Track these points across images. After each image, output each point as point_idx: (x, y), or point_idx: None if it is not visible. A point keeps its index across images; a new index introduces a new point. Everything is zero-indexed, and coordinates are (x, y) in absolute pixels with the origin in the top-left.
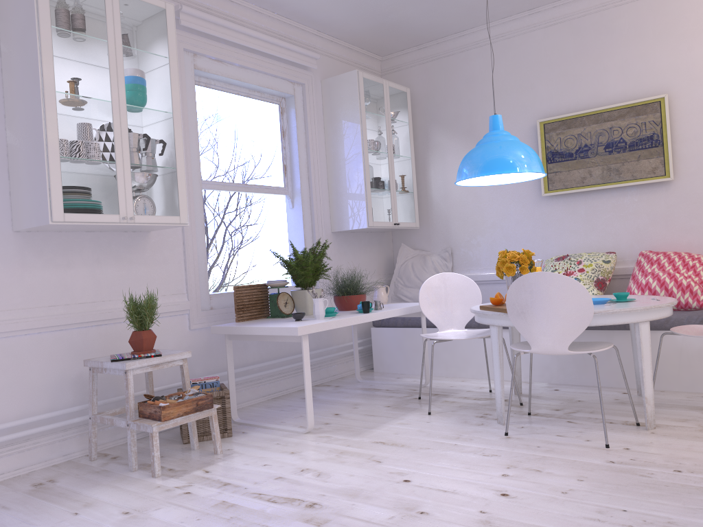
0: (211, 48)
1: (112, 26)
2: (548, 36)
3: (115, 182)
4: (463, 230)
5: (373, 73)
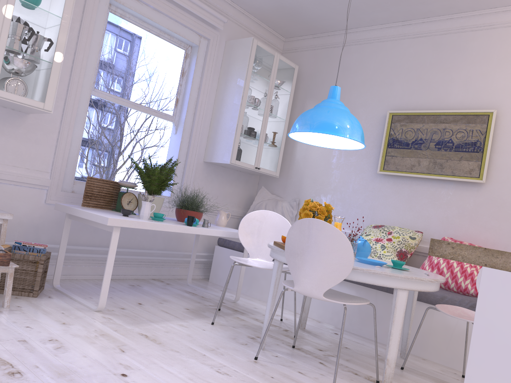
0: None
1: None
2: (413, 46)
3: None
4: (312, 187)
5: (275, 49)
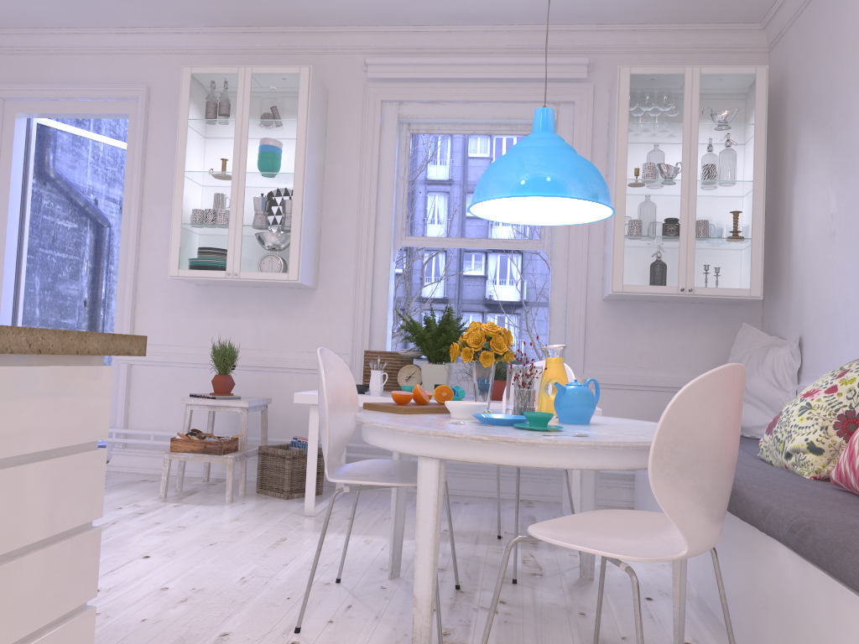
0: (418, 91)
1: (241, 105)
2: None
3: (226, 243)
4: (813, 304)
5: (745, 52)
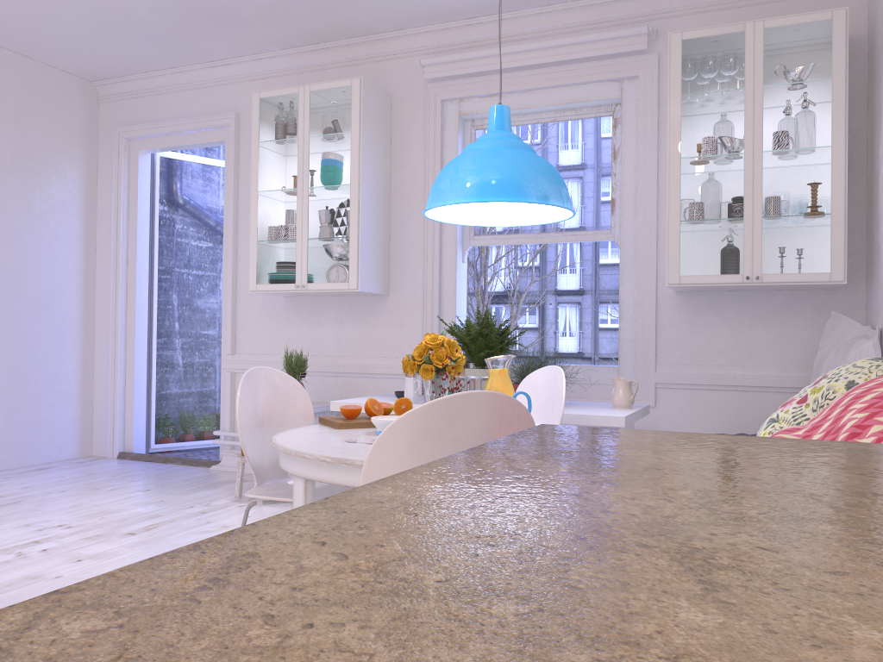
0: (476, 86)
1: (302, 123)
2: None
3: (294, 257)
4: None
5: None
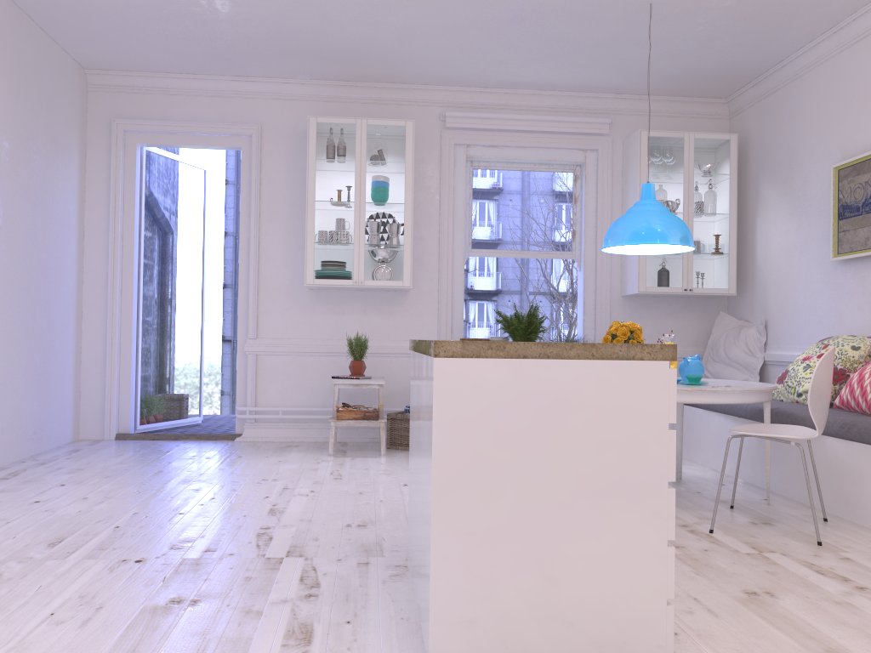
0: (482, 137)
1: (360, 149)
2: (853, 57)
3: (352, 258)
4: (776, 300)
5: (714, 118)
